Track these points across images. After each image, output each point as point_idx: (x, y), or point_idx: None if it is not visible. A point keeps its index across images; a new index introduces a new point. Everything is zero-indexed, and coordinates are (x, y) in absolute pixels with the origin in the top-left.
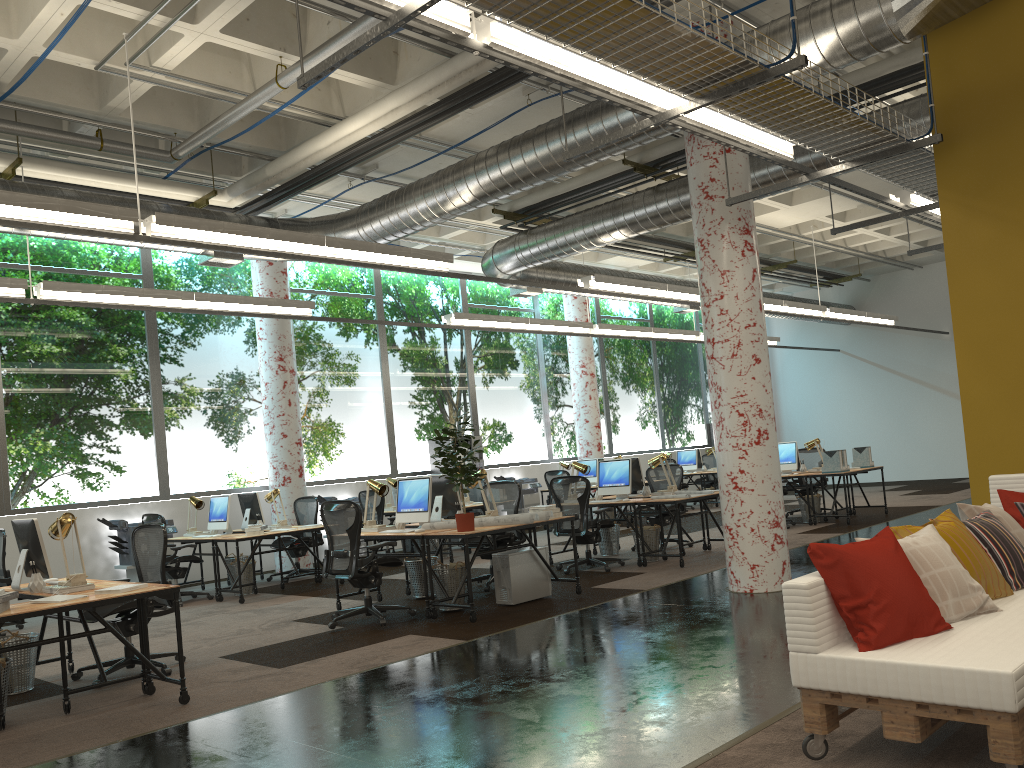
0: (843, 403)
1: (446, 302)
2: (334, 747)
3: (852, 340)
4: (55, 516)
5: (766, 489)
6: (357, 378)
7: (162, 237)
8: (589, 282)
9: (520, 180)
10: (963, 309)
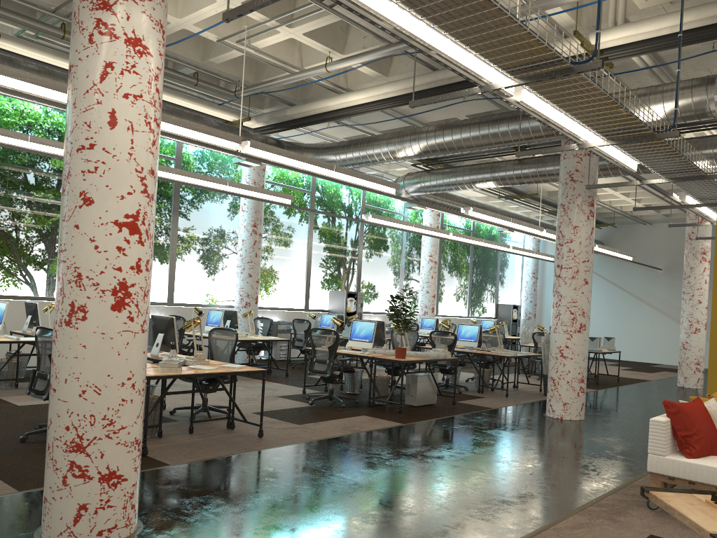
0: None
1: (352, 201)
2: (377, 472)
3: (598, 264)
4: None
5: (579, 359)
6: (293, 243)
7: (250, 154)
8: (468, 211)
9: (455, 148)
10: None
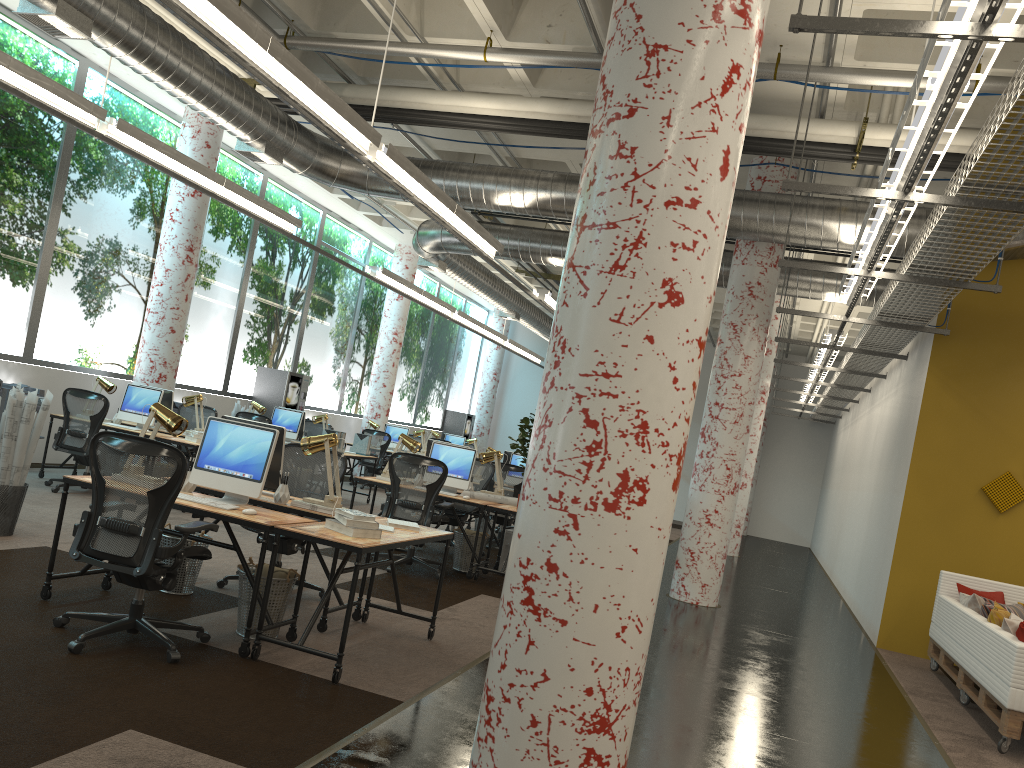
0: None
1: (306, 233)
2: (673, 705)
3: None
4: None
5: (727, 529)
6: (221, 285)
7: (378, 166)
8: (545, 295)
9: None
10: (921, 449)
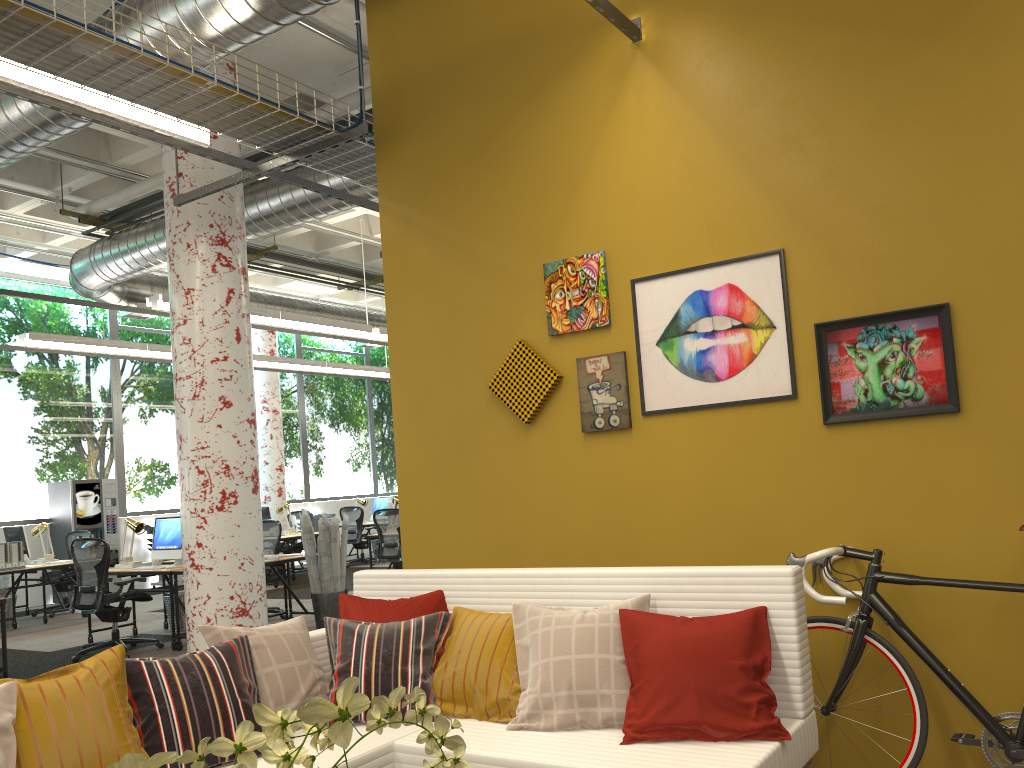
0: None
1: (87, 322)
2: None
3: None
4: None
5: (230, 568)
6: None
7: None
8: (157, 302)
9: None
10: (400, 348)
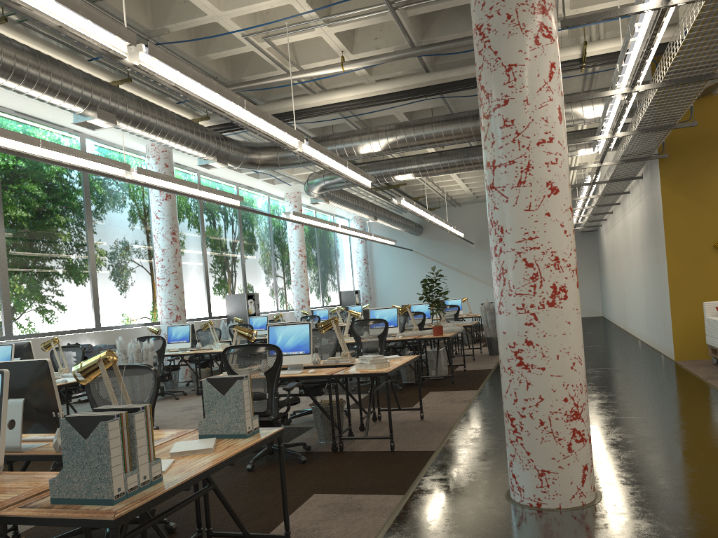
0: (414, 281)
1: None
2: None
3: (420, 245)
4: (38, 341)
5: None
6: (191, 250)
7: (304, 153)
8: (401, 200)
9: (434, 142)
10: (669, 231)
